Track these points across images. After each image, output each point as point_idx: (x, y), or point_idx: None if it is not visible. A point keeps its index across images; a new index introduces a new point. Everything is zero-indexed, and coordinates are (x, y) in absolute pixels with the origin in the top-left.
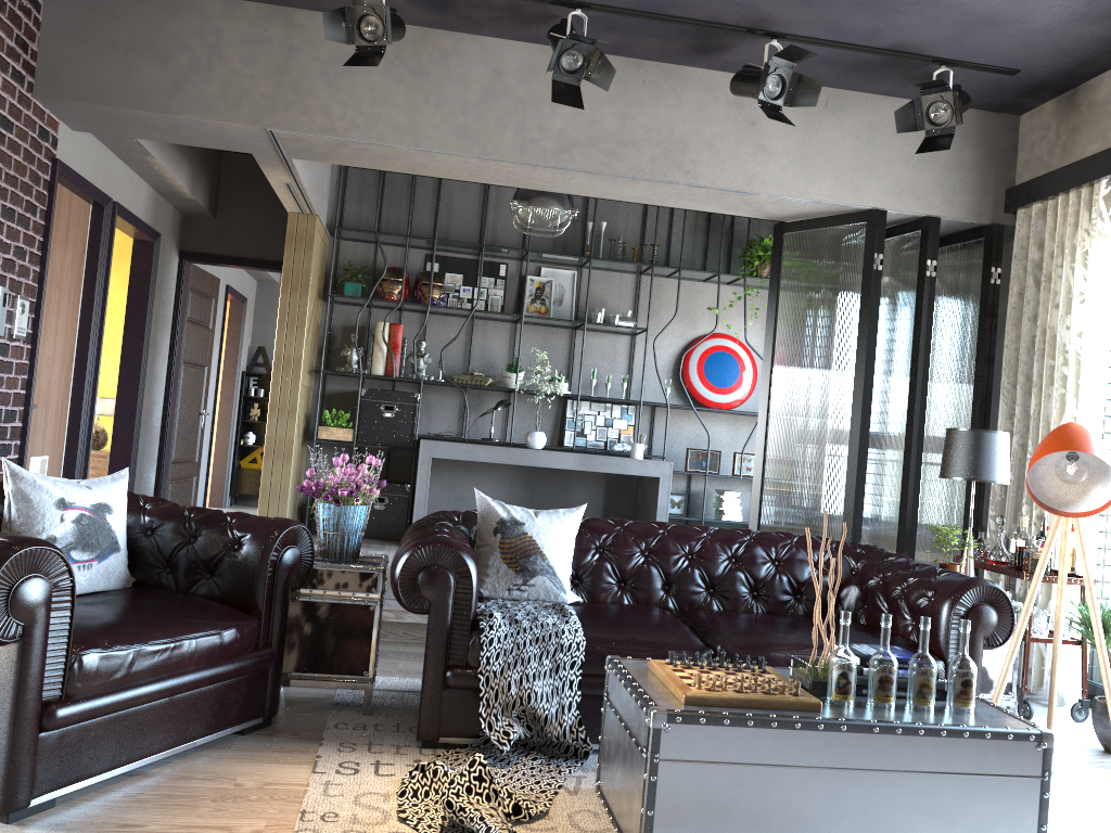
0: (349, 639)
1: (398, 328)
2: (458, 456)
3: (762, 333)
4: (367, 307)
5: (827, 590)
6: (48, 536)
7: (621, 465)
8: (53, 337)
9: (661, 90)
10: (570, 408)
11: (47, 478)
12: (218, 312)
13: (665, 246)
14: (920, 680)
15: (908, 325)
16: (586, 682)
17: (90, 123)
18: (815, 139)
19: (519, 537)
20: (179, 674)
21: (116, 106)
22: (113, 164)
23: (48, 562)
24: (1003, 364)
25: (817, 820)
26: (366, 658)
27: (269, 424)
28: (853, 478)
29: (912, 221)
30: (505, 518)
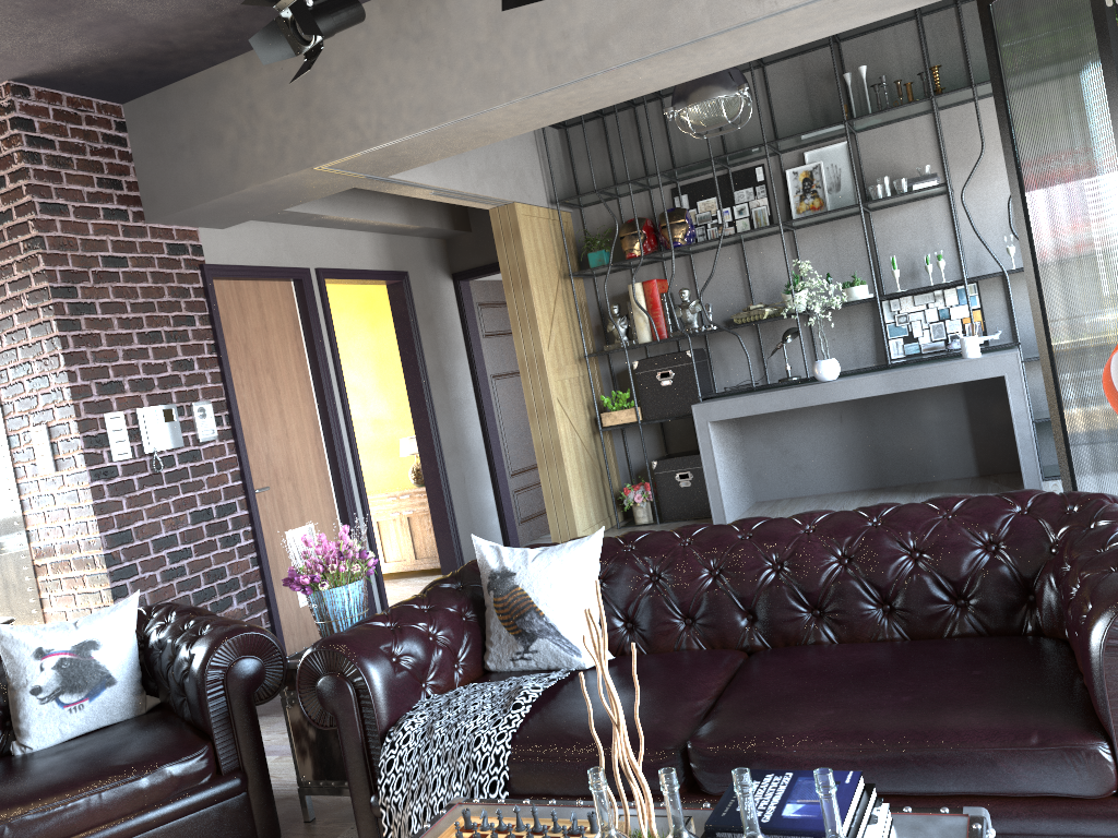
0: None
1: (651, 284)
2: (737, 413)
3: None
4: (628, 269)
5: (1006, 587)
6: (32, 687)
7: (943, 374)
8: (279, 418)
9: None
10: (887, 311)
11: (30, 630)
12: None
13: (962, 60)
14: None
15: None
16: None
17: (216, 220)
18: None
19: (510, 592)
20: (88, 831)
21: (199, 203)
22: (302, 235)
23: None
24: None
25: None
26: None
27: (533, 431)
28: None
29: None
30: (495, 571)
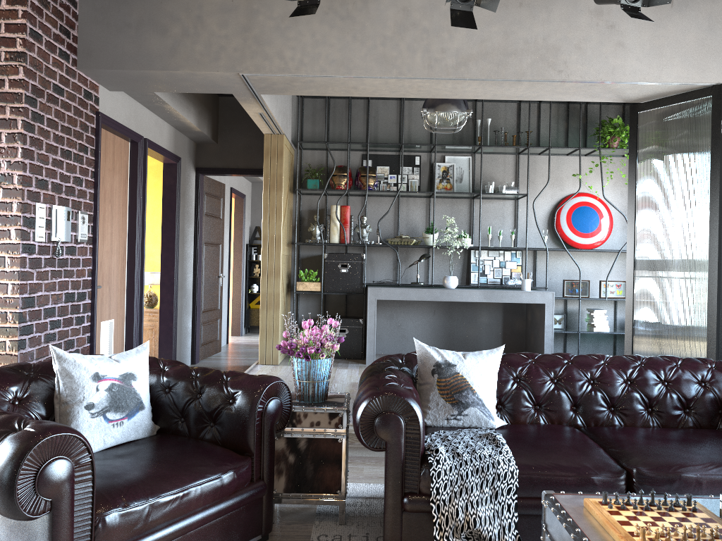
0: (324, 465)
1: (346, 208)
2: (395, 297)
3: (614, 190)
4: (324, 195)
5: (712, 404)
6: (87, 403)
7: (515, 297)
8: (110, 237)
9: (535, 9)
10: (473, 256)
11: (84, 357)
12: (226, 206)
13: (536, 132)
14: None
15: None
16: (521, 504)
17: (119, 84)
18: (664, 33)
19: (452, 376)
20: (189, 515)
21: (133, 69)
22: (142, 112)
23: (68, 445)
24: None
25: None
26: (338, 480)
27: (262, 284)
28: (714, 303)
29: None
30: (439, 362)
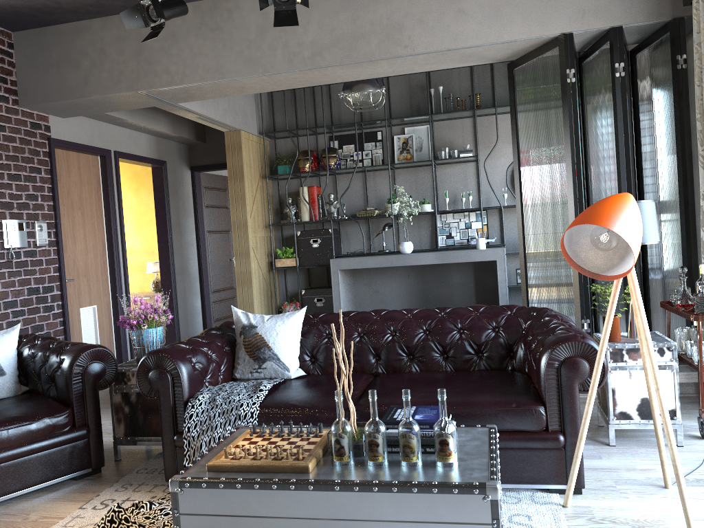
0: (151, 414)
1: (313, 188)
2: (355, 266)
3: None
4: (299, 178)
5: (501, 348)
6: None
7: (466, 256)
8: (83, 238)
9: None
10: (439, 220)
11: None
12: None
13: (491, 92)
14: (402, 442)
15: (612, 120)
16: None
17: (63, 112)
18: None
19: (253, 336)
20: None
21: (59, 101)
22: (108, 129)
23: None
24: (697, 135)
25: None
26: None
27: (236, 264)
28: None
29: (604, 35)
30: (245, 324)
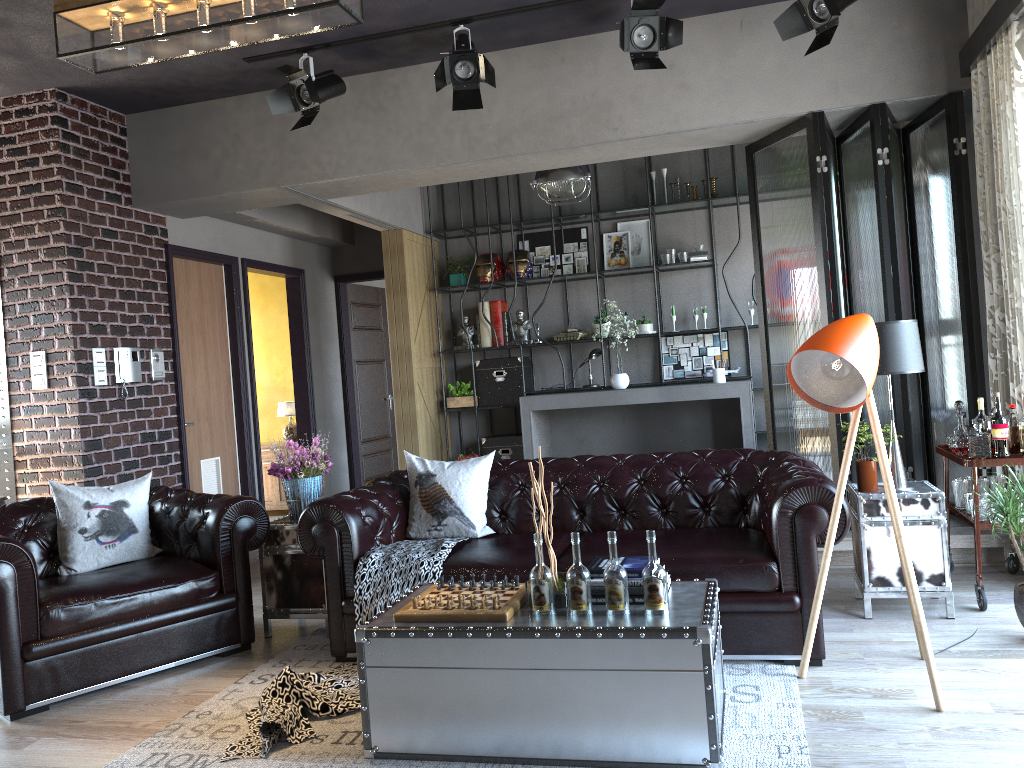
0: (309, 580)
1: (496, 304)
2: (552, 406)
3: None
4: (477, 290)
5: (732, 500)
6: (80, 528)
7: (700, 392)
8: (204, 370)
9: (579, 62)
10: (664, 344)
11: (79, 489)
12: None
13: (731, 175)
14: (608, 588)
15: (876, 218)
16: None
17: (184, 212)
18: (735, 62)
19: (431, 487)
20: (141, 617)
21: (182, 199)
22: (235, 231)
23: (7, 552)
24: (981, 238)
25: (499, 712)
26: (322, 594)
27: (396, 404)
28: None
29: (864, 112)
30: (421, 473)
